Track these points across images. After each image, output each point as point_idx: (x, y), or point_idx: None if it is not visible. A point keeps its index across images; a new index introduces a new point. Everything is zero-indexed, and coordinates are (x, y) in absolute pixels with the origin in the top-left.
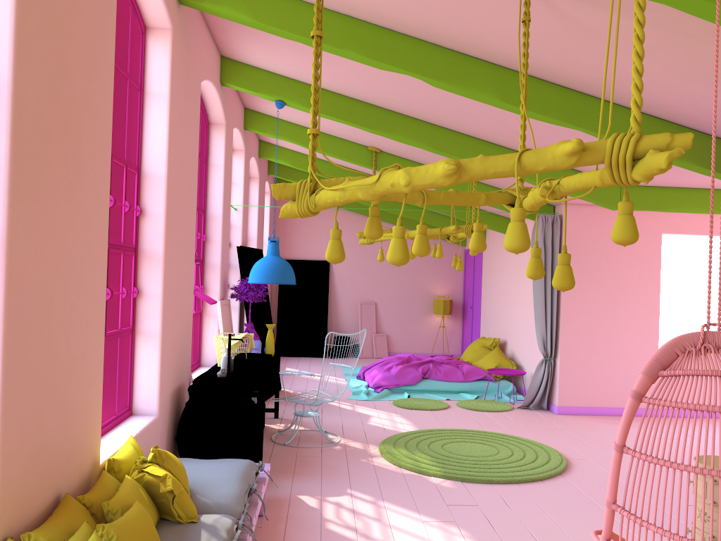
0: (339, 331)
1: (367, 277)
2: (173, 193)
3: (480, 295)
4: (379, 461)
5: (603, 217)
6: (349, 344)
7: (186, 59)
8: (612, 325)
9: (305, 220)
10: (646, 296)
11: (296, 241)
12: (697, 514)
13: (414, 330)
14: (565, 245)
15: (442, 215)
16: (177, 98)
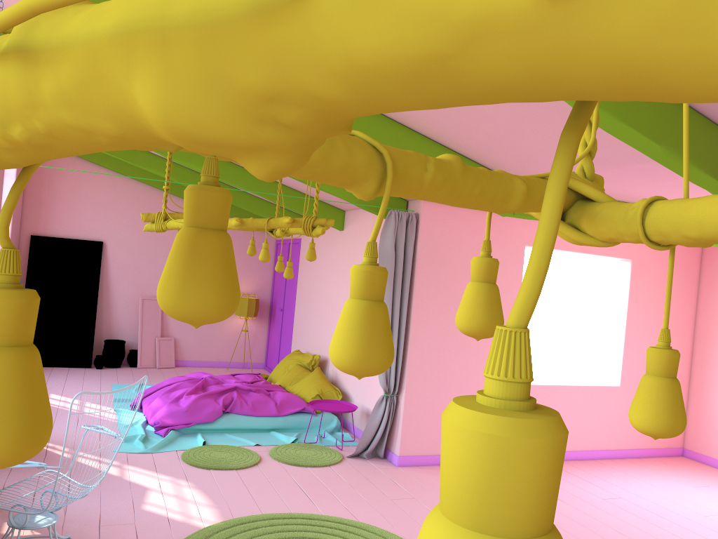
0: (112, 333)
1: (153, 266)
2: None
3: (294, 297)
4: None
5: (465, 220)
6: (124, 350)
7: None
8: (467, 354)
9: (72, 186)
10: (504, 320)
11: (57, 212)
12: None
13: (210, 334)
14: None
15: (255, 196)
16: None
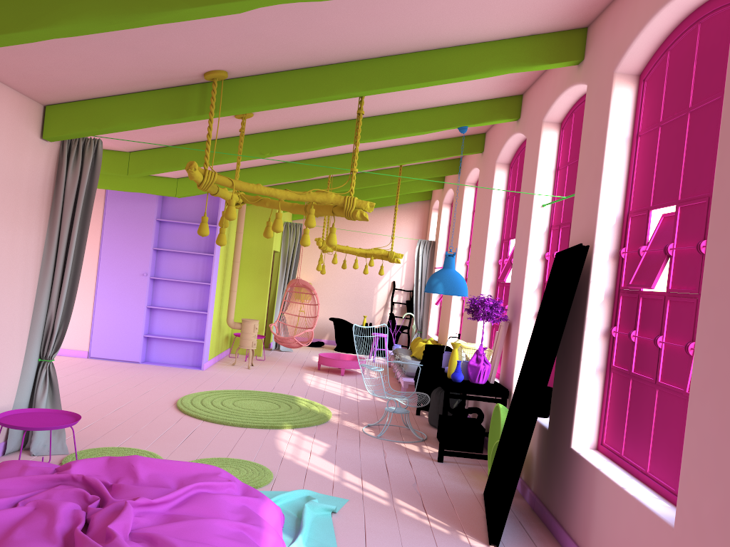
0: None
1: None
2: (472, 248)
3: None
4: (334, 411)
5: None
6: None
7: (485, 170)
8: None
9: None
10: None
11: None
12: (257, 336)
13: None
14: (323, 263)
15: None
16: (478, 199)
